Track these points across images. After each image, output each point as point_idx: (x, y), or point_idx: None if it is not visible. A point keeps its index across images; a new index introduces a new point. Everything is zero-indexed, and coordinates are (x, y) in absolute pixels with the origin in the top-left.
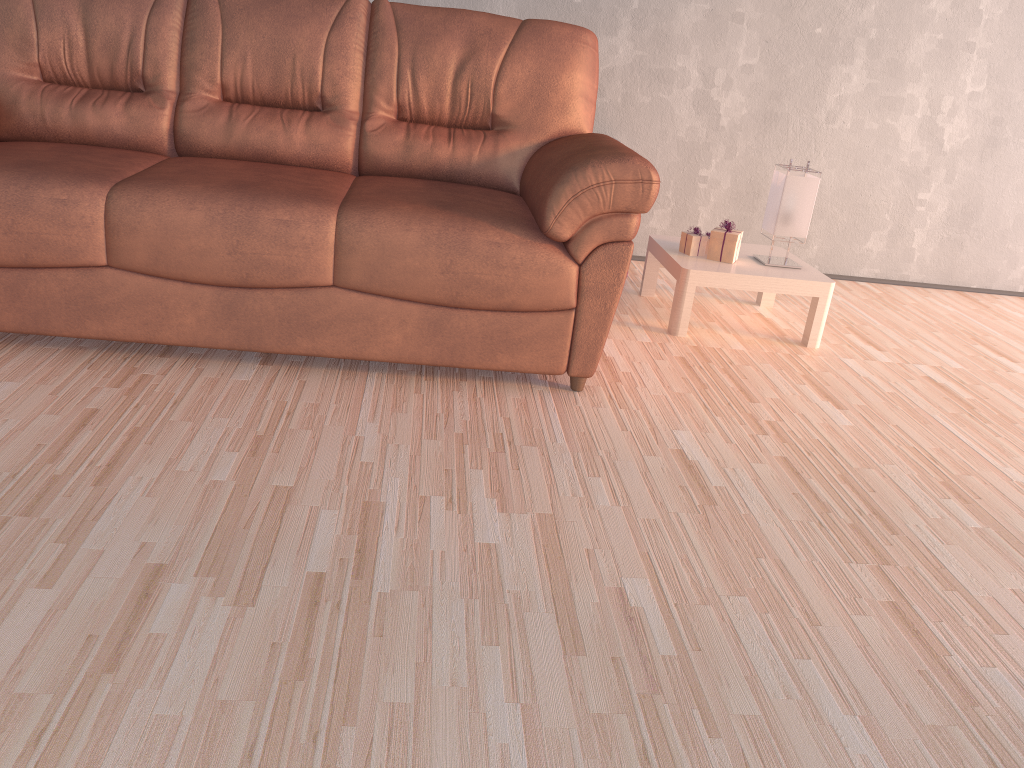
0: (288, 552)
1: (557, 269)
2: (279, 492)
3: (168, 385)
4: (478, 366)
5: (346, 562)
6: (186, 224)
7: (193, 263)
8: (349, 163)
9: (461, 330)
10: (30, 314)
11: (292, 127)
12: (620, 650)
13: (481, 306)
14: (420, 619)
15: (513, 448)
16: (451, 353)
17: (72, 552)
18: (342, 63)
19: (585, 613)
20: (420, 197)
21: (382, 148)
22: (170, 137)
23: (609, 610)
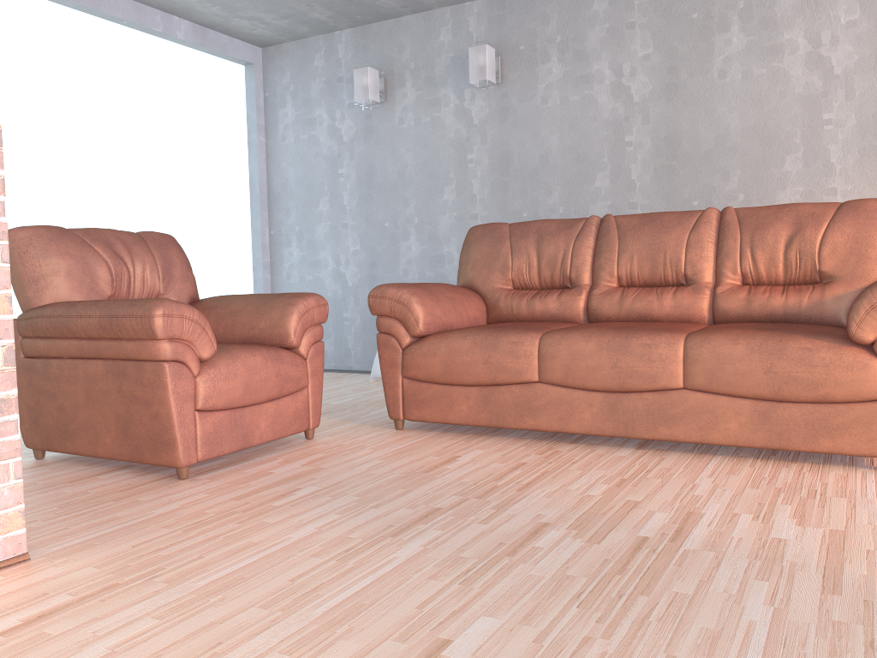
0: (627, 526)
1: (863, 365)
2: (629, 502)
3: (570, 455)
4: (803, 448)
5: (665, 534)
6: (585, 350)
7: (589, 375)
8: (705, 317)
9: (785, 418)
10: (494, 414)
11: (663, 296)
12: (874, 598)
13: (800, 398)
14: (710, 563)
15: (823, 497)
16: (778, 437)
17: (498, 513)
18: (698, 251)
19: (850, 577)
20: (751, 327)
21: (729, 303)
22: (584, 312)
23: (873, 579)
